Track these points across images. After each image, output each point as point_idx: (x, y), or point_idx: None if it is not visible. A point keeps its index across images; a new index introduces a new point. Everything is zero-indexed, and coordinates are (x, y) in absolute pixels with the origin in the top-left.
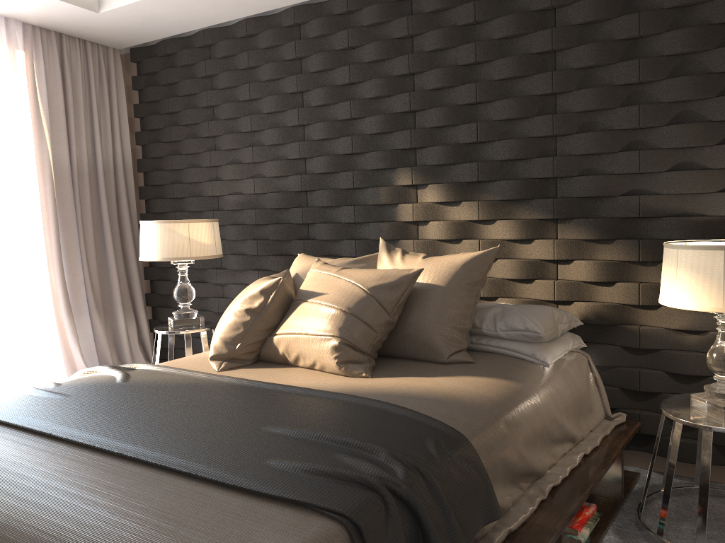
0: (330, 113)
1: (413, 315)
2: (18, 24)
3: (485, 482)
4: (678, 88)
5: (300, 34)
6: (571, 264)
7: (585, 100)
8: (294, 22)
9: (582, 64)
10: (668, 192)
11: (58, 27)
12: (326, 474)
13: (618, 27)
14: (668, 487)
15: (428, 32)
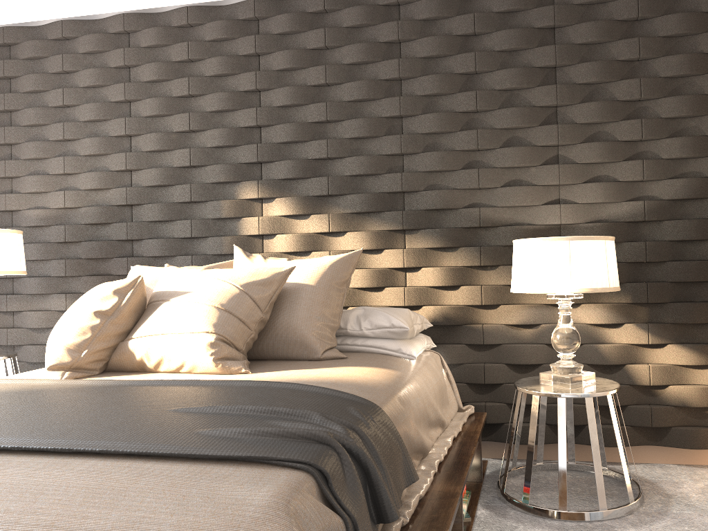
0: (163, 124)
1: (283, 314)
2: None
3: (402, 446)
4: (509, 116)
5: (129, 42)
6: (419, 271)
7: (430, 123)
8: (124, 30)
9: (426, 92)
10: (503, 205)
11: None
12: (270, 433)
13: (457, 63)
14: (530, 455)
15: (277, 52)
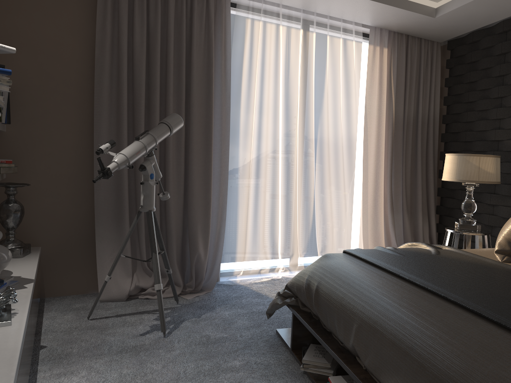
0: None
1: None
2: (386, 32)
3: None
4: None
5: None
6: None
7: None
8: None
9: None
10: None
11: (407, 31)
12: None
13: None
14: None
15: None
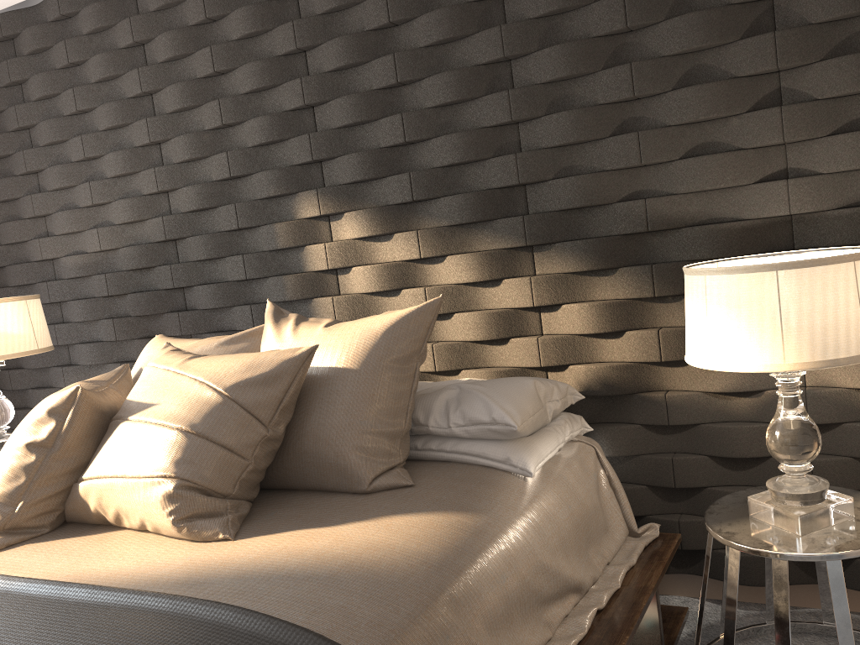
0: (194, 121)
1: (310, 421)
2: None
3: None
4: (684, 31)
5: (138, 7)
6: (559, 310)
7: (552, 63)
8: None
9: (542, 10)
10: (686, 190)
11: None
12: None
13: None
14: None
15: None
